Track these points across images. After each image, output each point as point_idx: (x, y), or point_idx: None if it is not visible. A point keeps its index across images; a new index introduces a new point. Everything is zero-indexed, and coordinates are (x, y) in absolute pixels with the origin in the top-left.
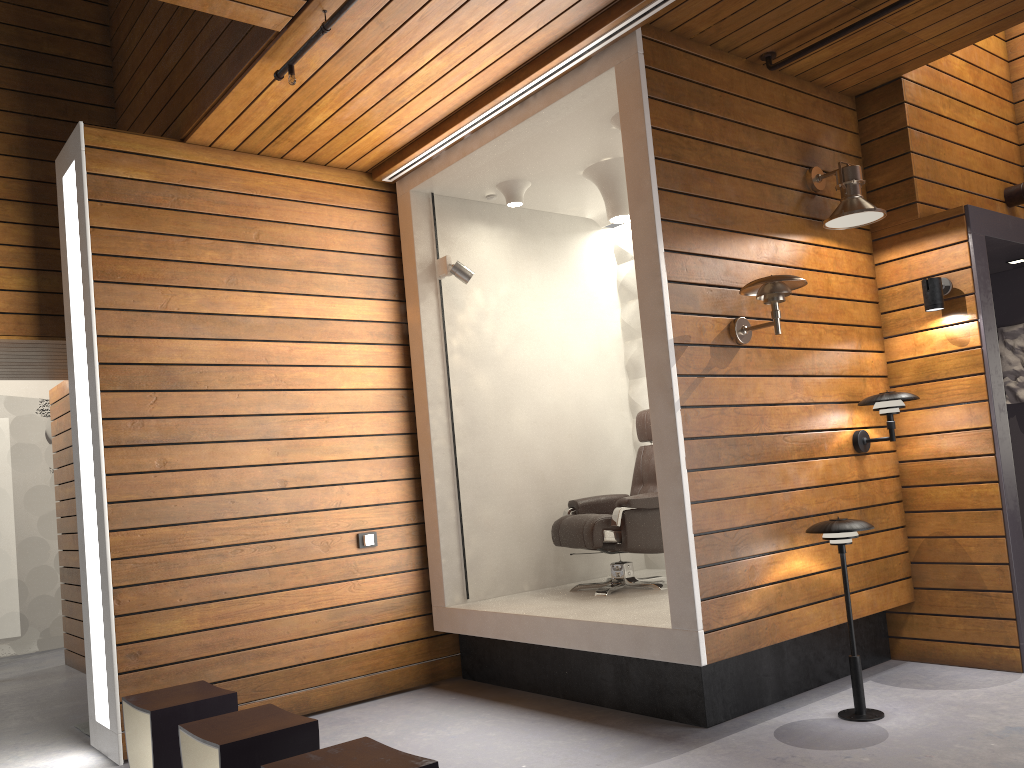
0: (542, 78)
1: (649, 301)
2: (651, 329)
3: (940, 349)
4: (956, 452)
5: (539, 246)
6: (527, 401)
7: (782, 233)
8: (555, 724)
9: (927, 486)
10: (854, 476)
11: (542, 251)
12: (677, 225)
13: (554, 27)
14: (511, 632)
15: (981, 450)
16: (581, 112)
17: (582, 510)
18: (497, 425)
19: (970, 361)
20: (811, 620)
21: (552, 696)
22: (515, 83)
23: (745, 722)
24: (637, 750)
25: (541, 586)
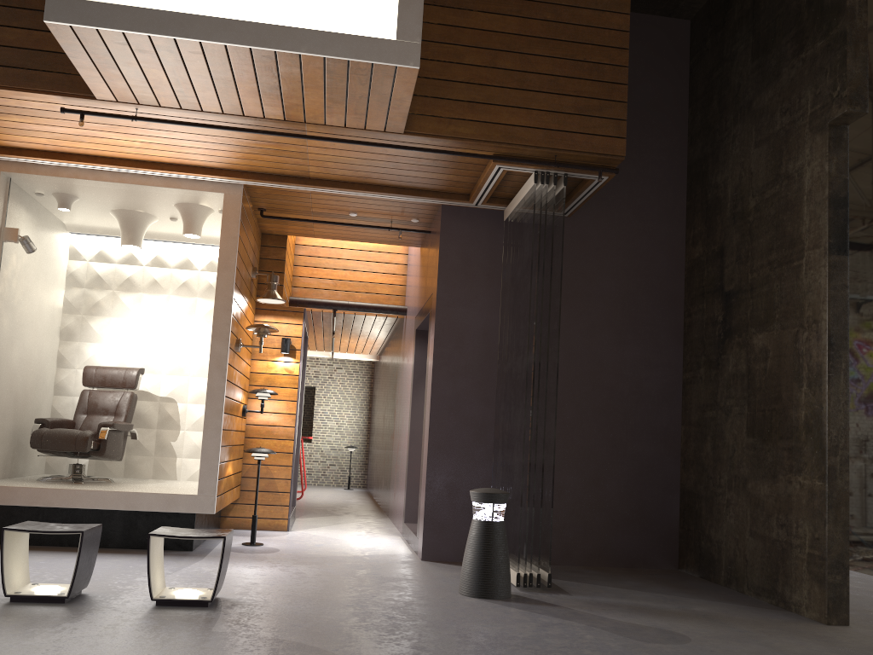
0: (177, 175)
1: (221, 321)
2: (219, 336)
3: (279, 372)
4: (277, 423)
5: (43, 234)
6: (20, 342)
7: (247, 298)
8: (98, 554)
9: (258, 438)
10: (240, 428)
11: (44, 238)
12: (236, 286)
13: (211, 163)
14: (46, 501)
15: (289, 424)
16: (175, 195)
17: (51, 426)
18: (6, 355)
19: (292, 381)
20: (228, 499)
21: (56, 546)
22: (159, 169)
23: (206, 548)
24: (178, 558)
25: (4, 477)
